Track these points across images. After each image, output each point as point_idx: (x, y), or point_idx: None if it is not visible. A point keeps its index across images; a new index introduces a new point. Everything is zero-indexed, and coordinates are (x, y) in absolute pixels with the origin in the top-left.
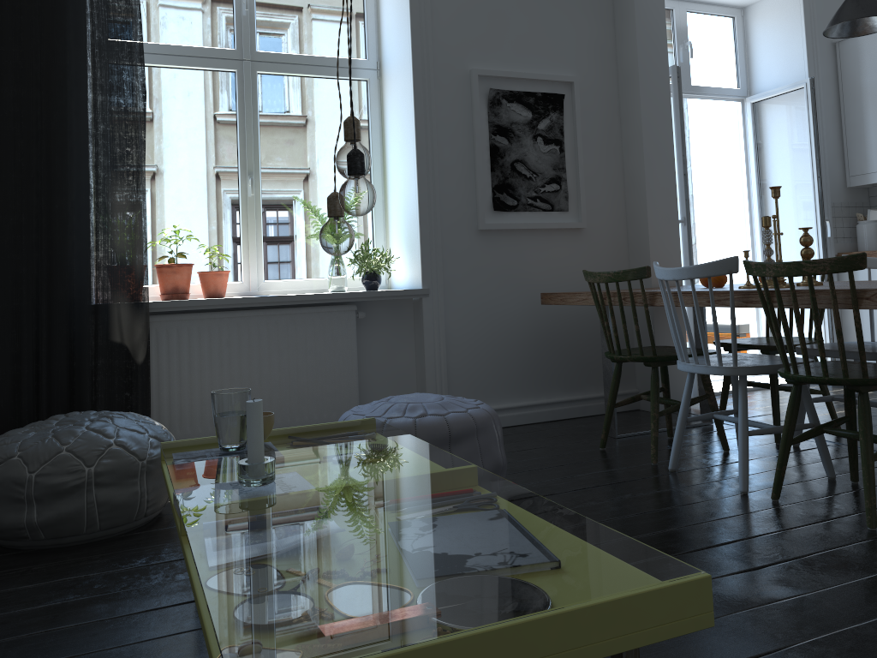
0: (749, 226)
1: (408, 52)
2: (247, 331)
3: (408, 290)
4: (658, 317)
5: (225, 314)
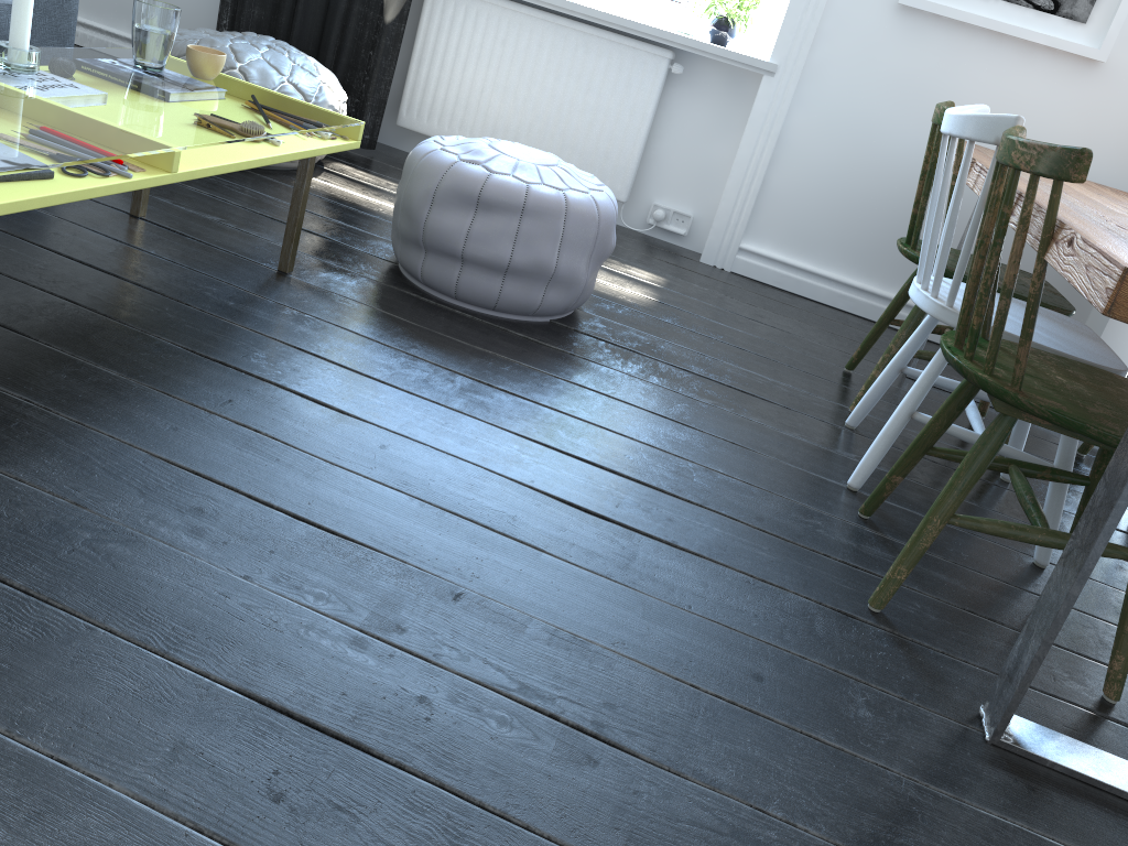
0: None
1: None
2: (528, 35)
3: (744, 57)
4: None
5: (509, 5)
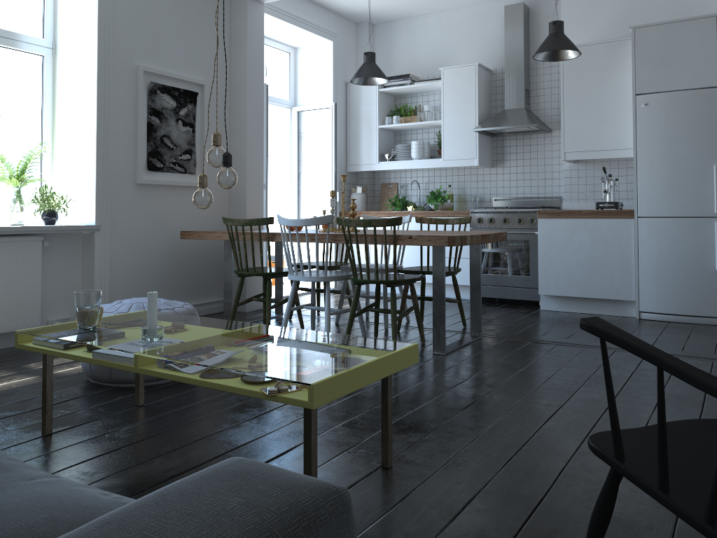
0: (290, 191)
1: (94, 45)
2: None
3: (85, 226)
4: (248, 249)
5: None
